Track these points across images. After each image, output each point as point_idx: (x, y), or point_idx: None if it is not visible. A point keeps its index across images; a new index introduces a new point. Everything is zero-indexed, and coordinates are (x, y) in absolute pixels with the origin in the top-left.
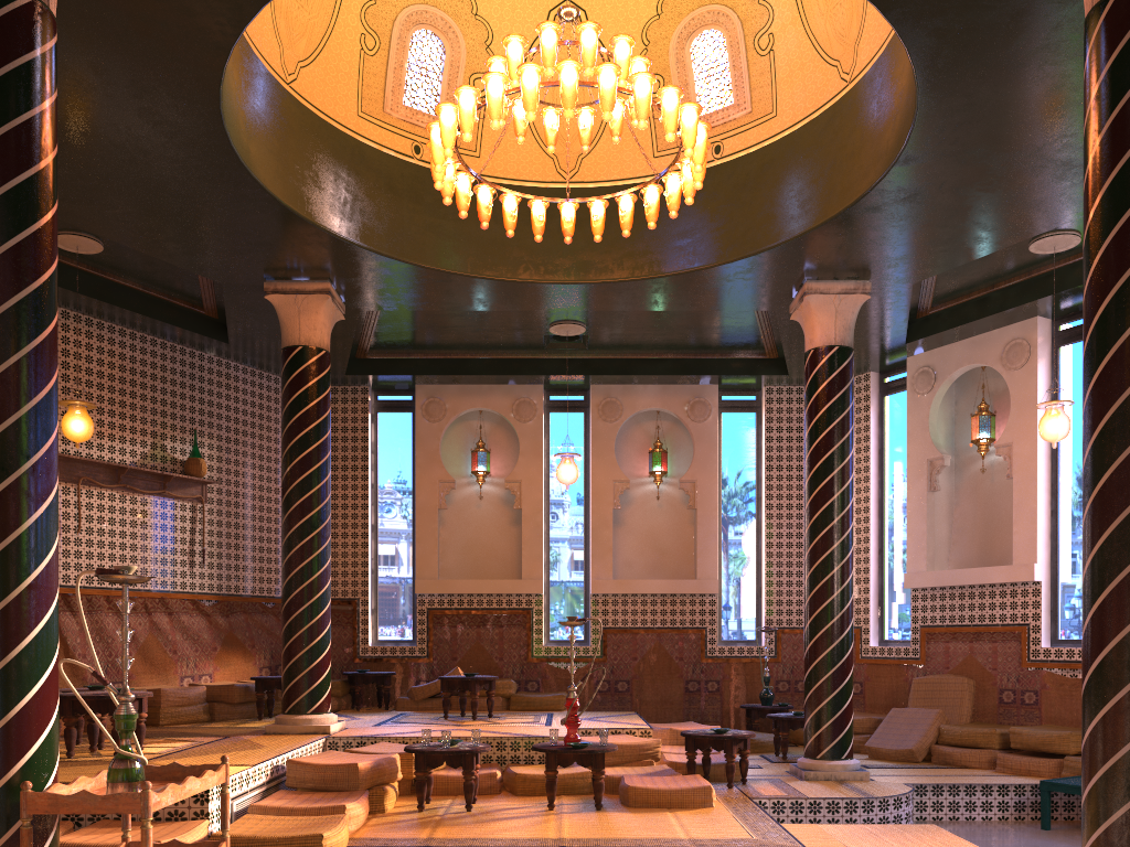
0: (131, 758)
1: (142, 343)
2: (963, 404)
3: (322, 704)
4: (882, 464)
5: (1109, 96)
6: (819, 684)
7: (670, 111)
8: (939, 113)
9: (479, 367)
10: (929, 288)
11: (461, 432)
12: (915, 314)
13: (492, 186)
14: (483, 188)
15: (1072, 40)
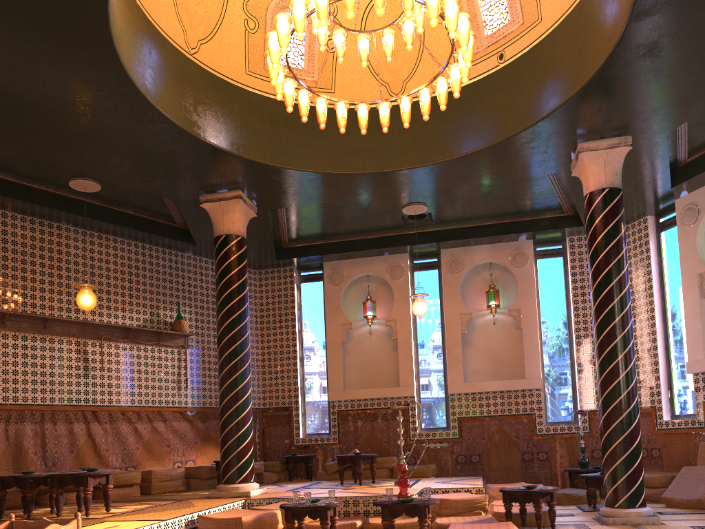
0: None
1: (143, 250)
2: None
3: (246, 476)
4: (662, 283)
5: None
6: (612, 448)
7: (431, 3)
8: None
9: (362, 245)
10: (683, 138)
11: (357, 291)
12: (676, 164)
13: (325, 97)
14: (319, 100)
15: None
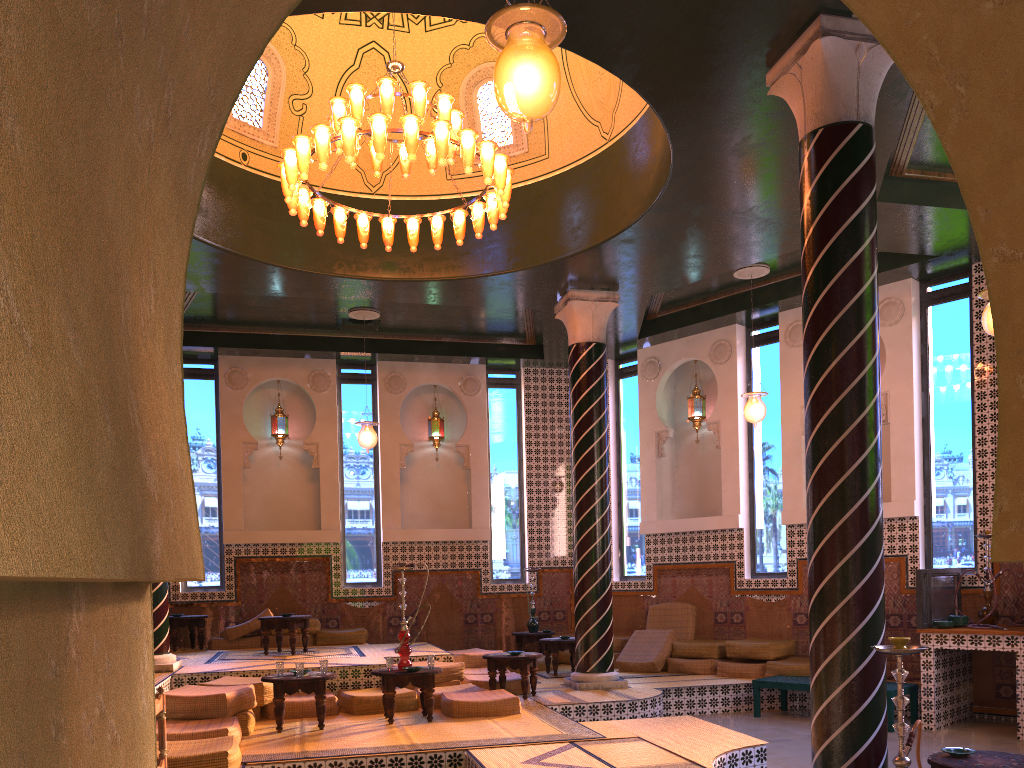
0: None
1: None
2: (680, 388)
3: (163, 645)
4: (619, 434)
5: (818, 199)
6: (587, 612)
7: (488, 161)
8: (685, 179)
9: (280, 342)
10: (659, 298)
11: (260, 399)
12: (645, 317)
13: (327, 201)
14: (319, 201)
15: (779, 141)
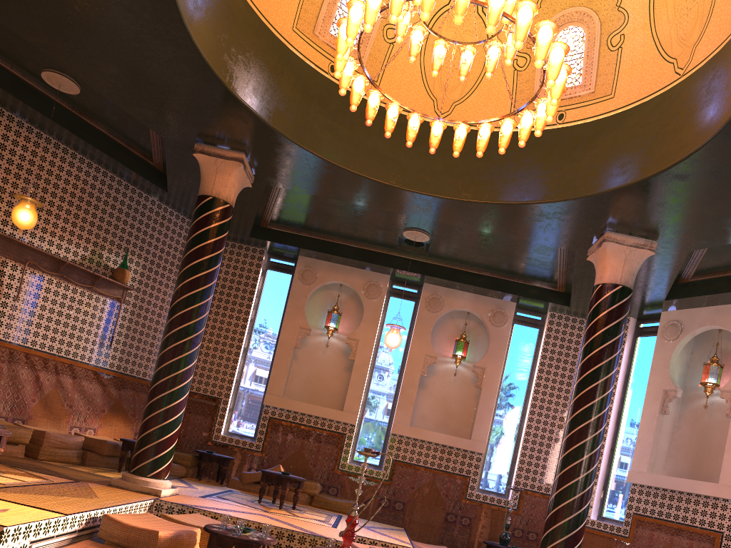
0: None
1: (103, 177)
2: (698, 354)
3: (161, 471)
4: (626, 386)
5: None
6: (554, 545)
7: (543, 42)
8: None
9: (346, 252)
10: (697, 259)
11: (324, 297)
12: (677, 279)
13: (381, 93)
14: (374, 93)
15: None
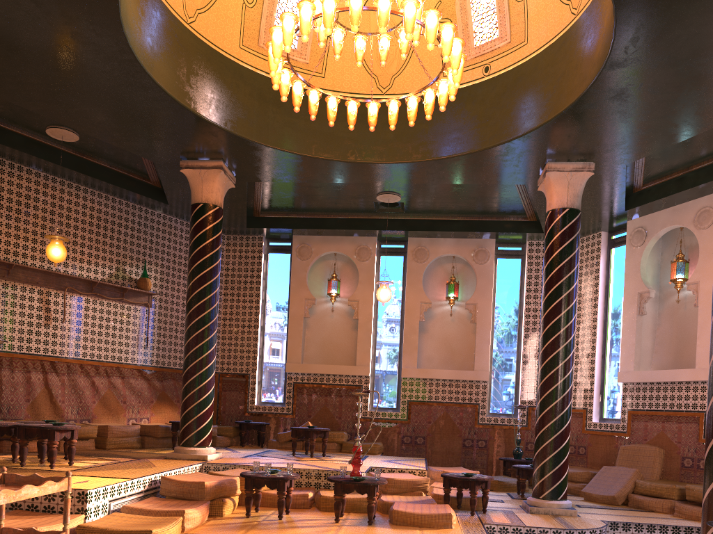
0: None
1: (113, 203)
2: (667, 254)
3: (204, 440)
4: (607, 296)
5: None
6: (544, 446)
7: (430, 28)
8: (633, 26)
9: (333, 224)
10: (640, 169)
11: (323, 268)
12: (632, 190)
13: (318, 90)
14: (312, 91)
15: None
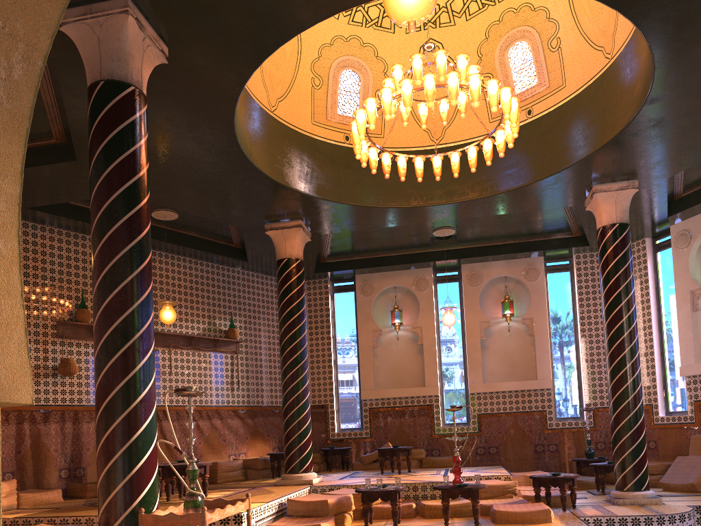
0: (196, 494)
1: (201, 266)
2: None
3: (307, 466)
4: (658, 297)
5: None
6: (622, 441)
7: (493, 94)
8: (670, 68)
9: (392, 261)
10: (680, 179)
11: (384, 301)
12: (672, 198)
13: (390, 153)
14: (385, 154)
15: None
